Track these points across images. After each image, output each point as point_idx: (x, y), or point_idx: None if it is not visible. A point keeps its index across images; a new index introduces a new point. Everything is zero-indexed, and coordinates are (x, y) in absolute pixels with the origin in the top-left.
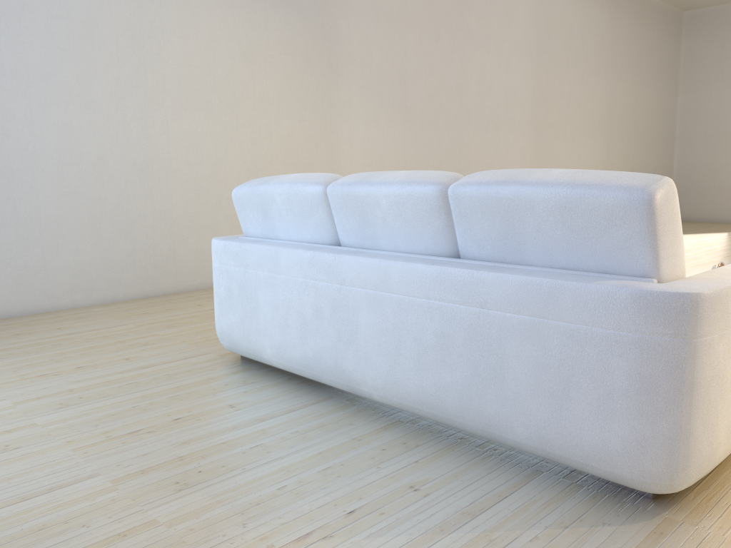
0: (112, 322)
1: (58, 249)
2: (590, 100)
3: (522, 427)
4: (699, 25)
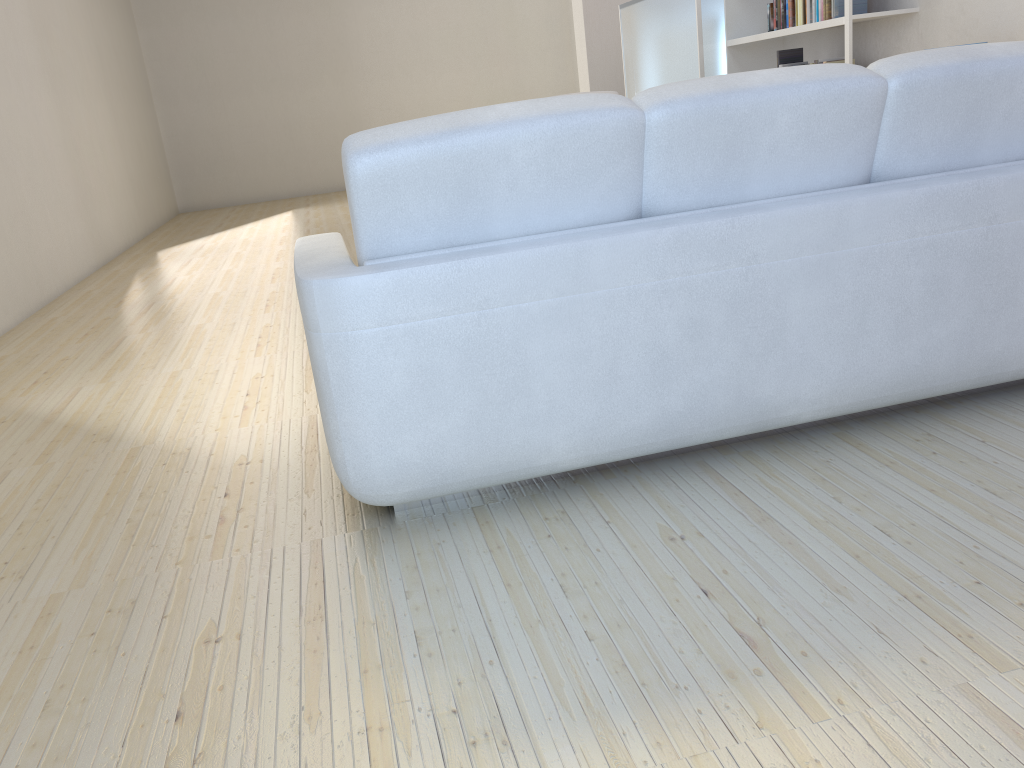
0: None
1: None
2: (80, 34)
3: None
4: None
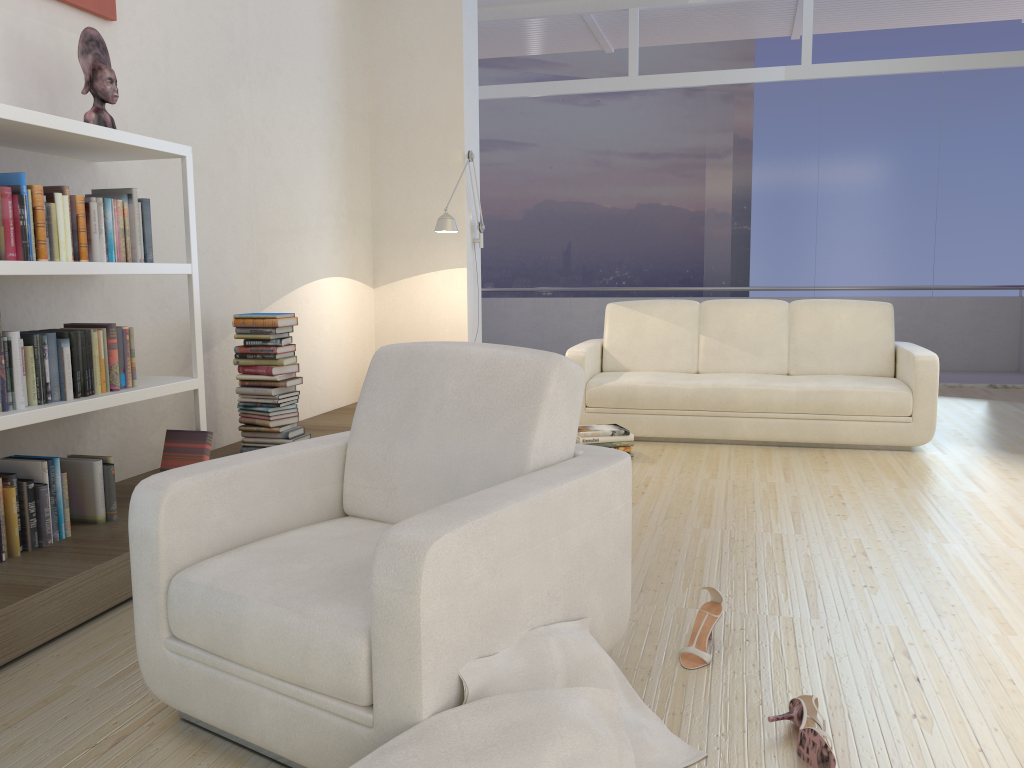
0: None
1: None
2: None
3: None
4: None
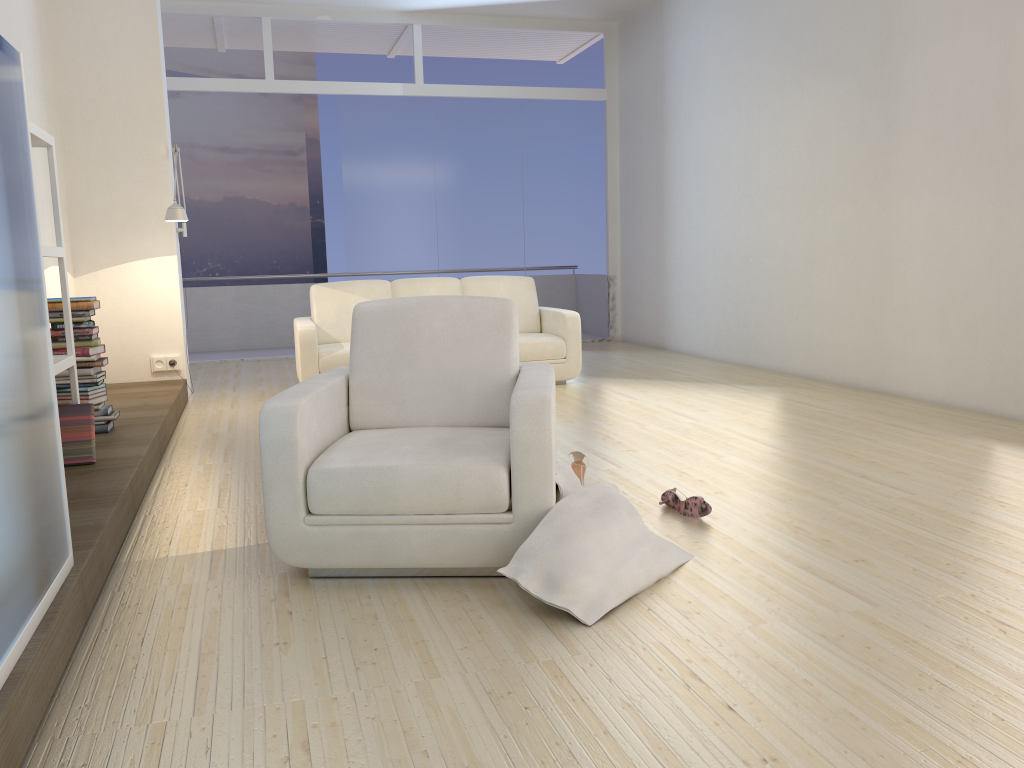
0: (653, 363)
1: (710, 316)
2: None
3: None
4: None
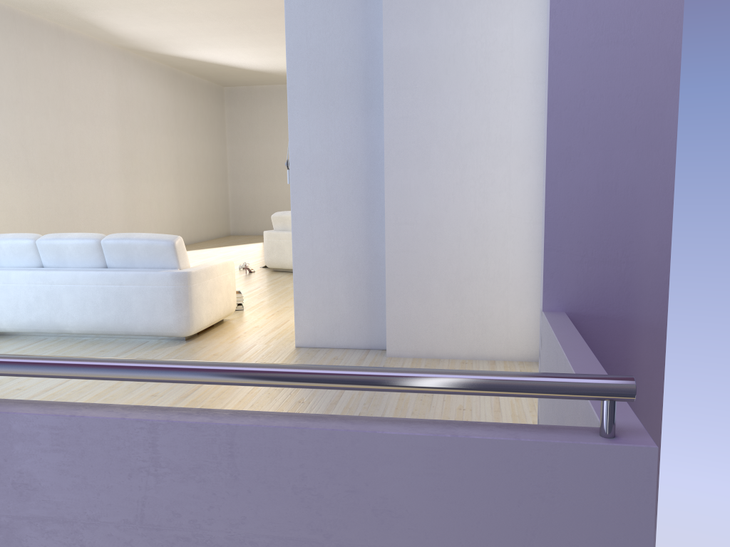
0: None
1: None
2: (163, 153)
3: (140, 325)
4: (235, 98)
